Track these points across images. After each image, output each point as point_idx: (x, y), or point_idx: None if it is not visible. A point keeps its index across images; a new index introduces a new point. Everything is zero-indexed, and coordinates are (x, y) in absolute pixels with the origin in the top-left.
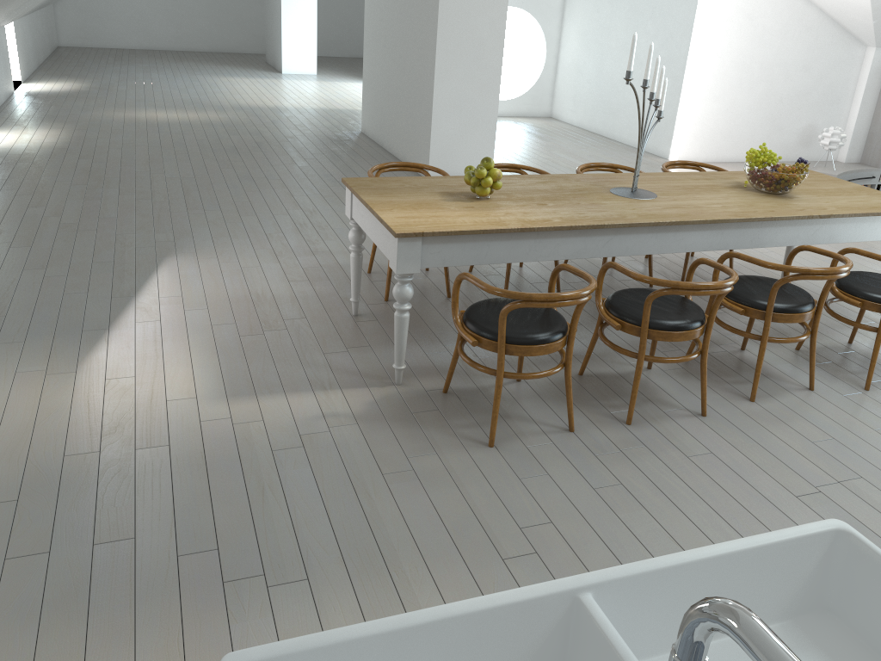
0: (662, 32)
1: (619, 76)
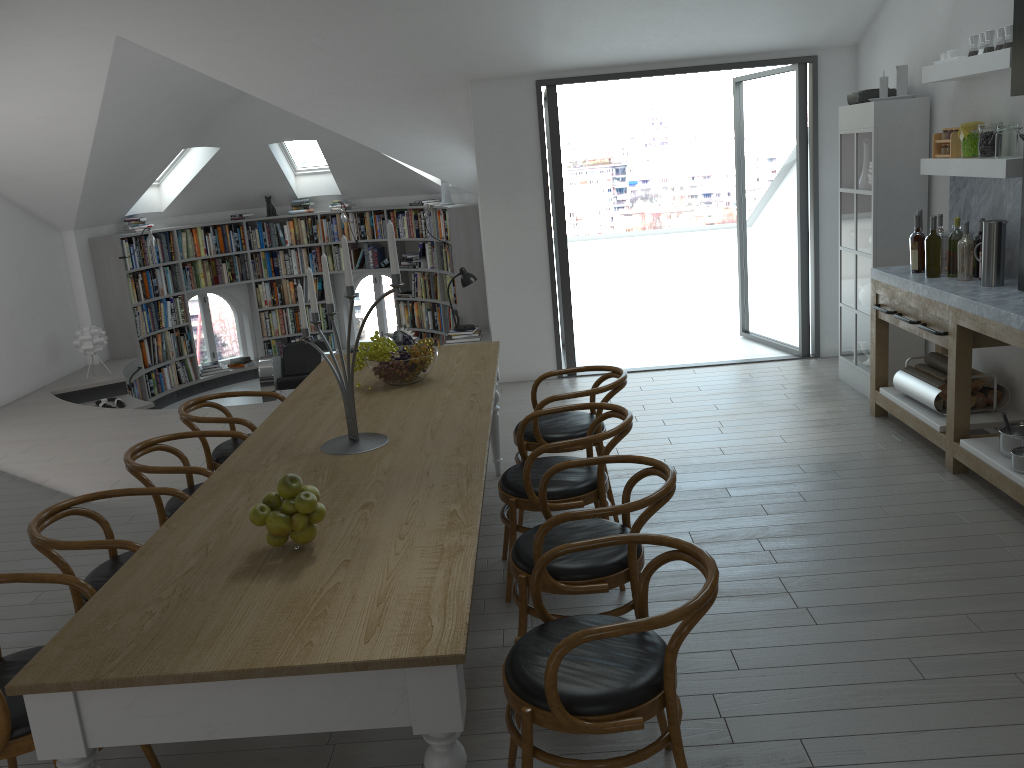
0: None
1: None
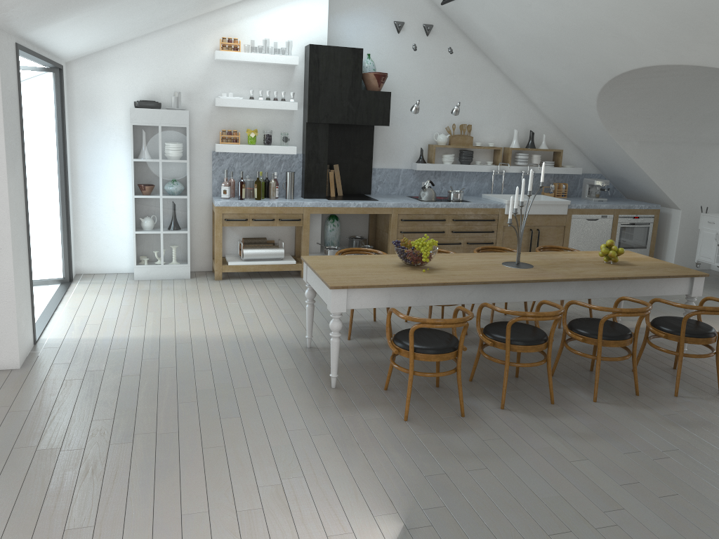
0: None
1: None
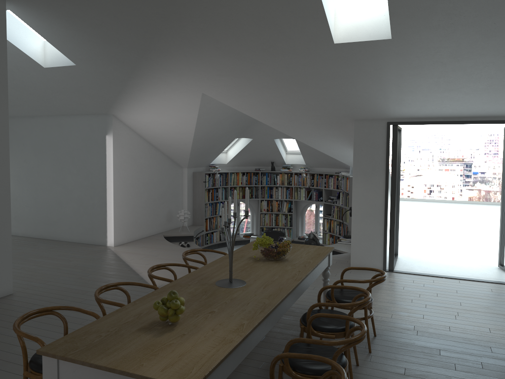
0: (83, 171)
1: (53, 199)
